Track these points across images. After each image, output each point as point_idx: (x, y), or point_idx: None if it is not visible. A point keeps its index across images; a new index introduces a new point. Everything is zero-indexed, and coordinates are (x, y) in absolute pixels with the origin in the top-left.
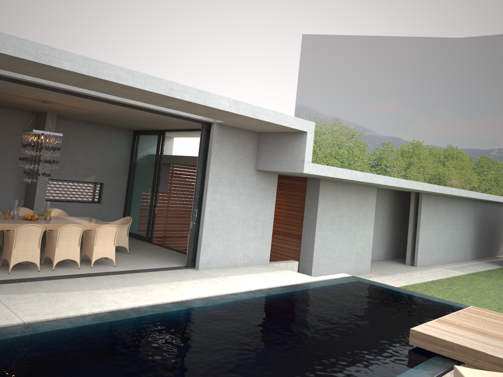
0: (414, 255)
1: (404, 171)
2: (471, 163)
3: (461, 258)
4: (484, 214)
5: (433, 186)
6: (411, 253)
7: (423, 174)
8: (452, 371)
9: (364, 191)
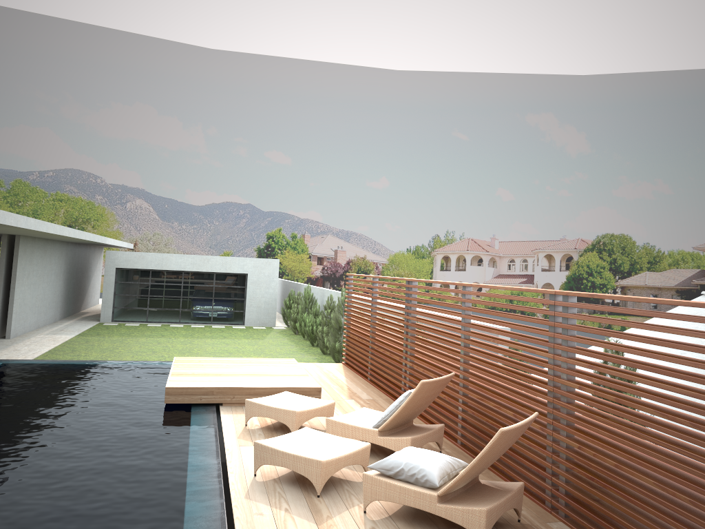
0: (4, 323)
1: None
2: (2, 189)
3: (52, 319)
4: (74, 259)
5: (56, 227)
6: (1, 320)
7: None
8: (222, 412)
9: None
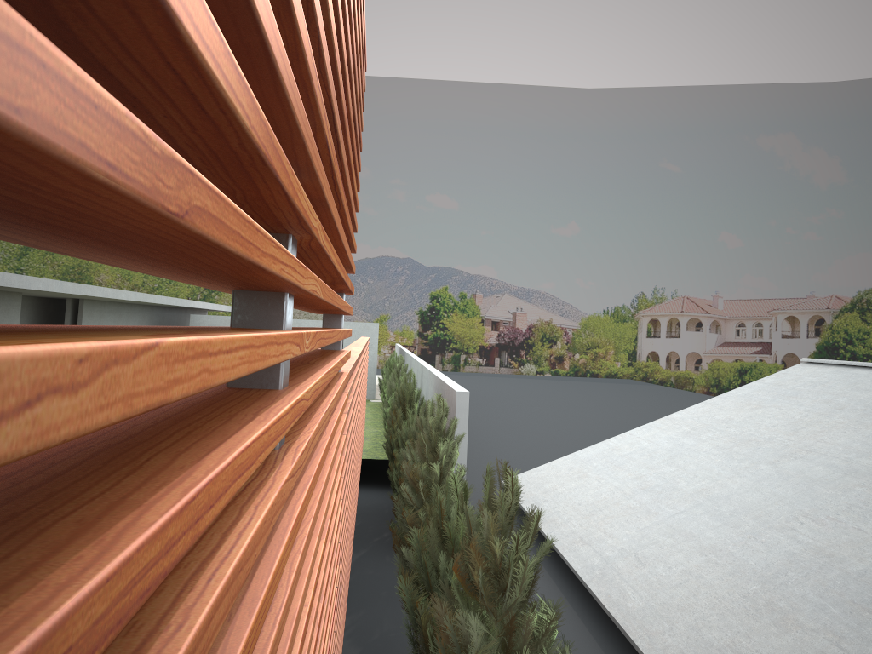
0: None
1: (17, 261)
2: None
3: None
4: (162, 324)
5: (106, 290)
6: None
7: (52, 265)
8: None
9: (5, 301)
